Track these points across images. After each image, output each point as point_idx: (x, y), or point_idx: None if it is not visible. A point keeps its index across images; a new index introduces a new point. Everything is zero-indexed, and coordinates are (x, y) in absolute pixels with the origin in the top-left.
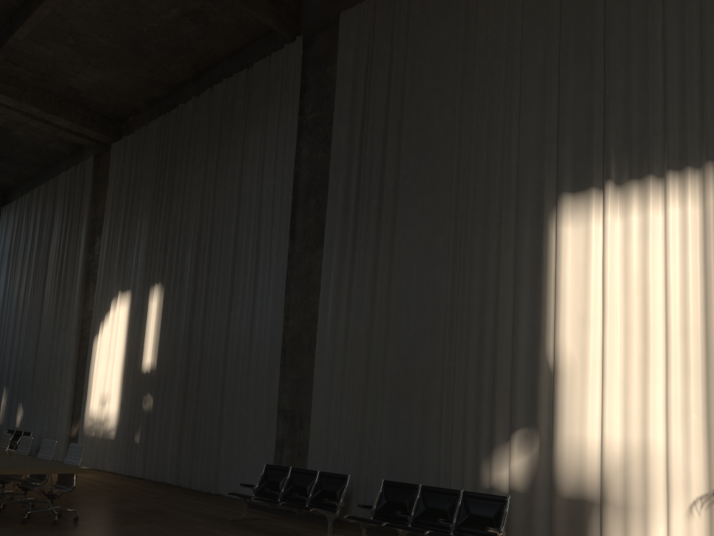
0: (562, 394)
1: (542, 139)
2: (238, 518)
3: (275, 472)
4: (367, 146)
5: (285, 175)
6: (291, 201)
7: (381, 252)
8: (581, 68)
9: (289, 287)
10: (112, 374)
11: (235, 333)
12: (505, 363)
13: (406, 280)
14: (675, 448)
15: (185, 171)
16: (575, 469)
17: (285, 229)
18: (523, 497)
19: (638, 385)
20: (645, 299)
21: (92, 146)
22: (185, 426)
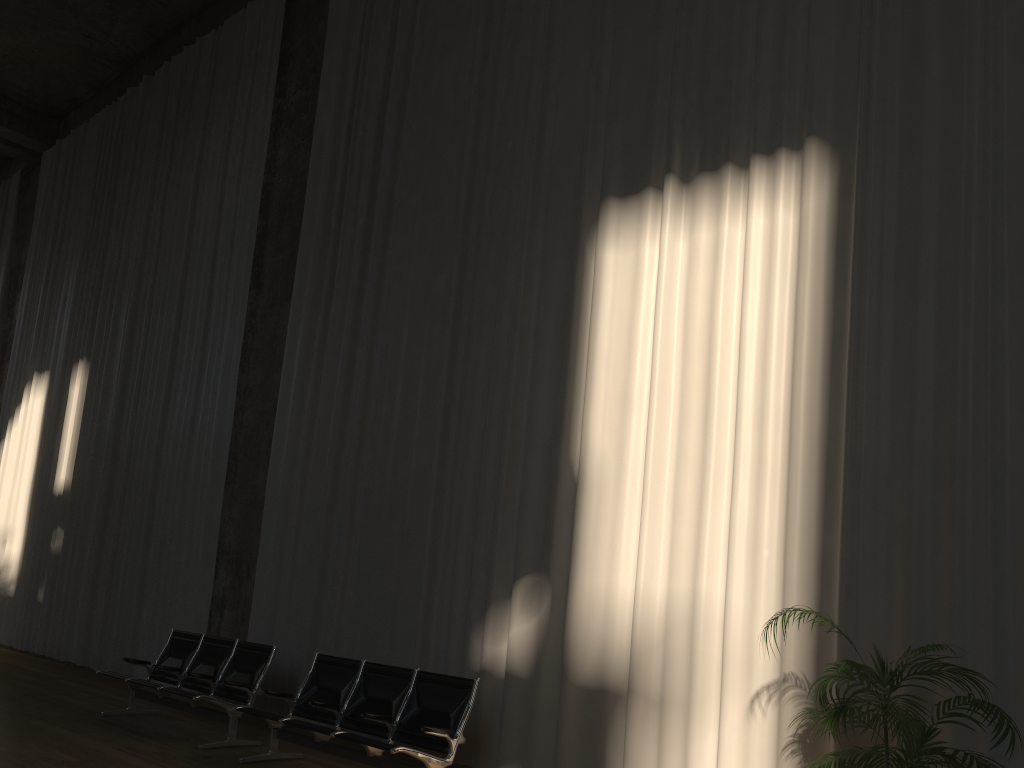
0: (586, 519)
1: (585, 116)
2: (116, 713)
3: (182, 643)
4: (358, 139)
5: (251, 189)
6: (256, 228)
7: (366, 303)
8: (646, 0)
9: (248, 362)
10: (18, 498)
11: (172, 433)
12: (516, 471)
13: (393, 344)
14: (736, 605)
15: (128, 188)
16: (597, 640)
17: (246, 272)
18: (525, 685)
19: (692, 504)
20: (709, 364)
21: (17, 157)
22: (102, 575)
